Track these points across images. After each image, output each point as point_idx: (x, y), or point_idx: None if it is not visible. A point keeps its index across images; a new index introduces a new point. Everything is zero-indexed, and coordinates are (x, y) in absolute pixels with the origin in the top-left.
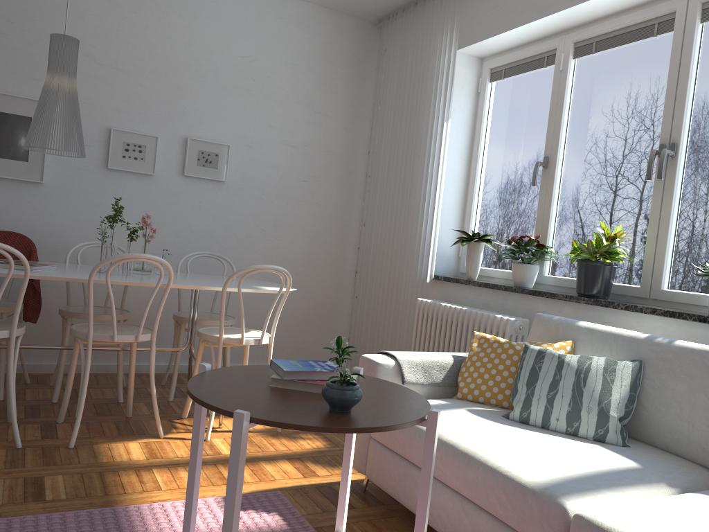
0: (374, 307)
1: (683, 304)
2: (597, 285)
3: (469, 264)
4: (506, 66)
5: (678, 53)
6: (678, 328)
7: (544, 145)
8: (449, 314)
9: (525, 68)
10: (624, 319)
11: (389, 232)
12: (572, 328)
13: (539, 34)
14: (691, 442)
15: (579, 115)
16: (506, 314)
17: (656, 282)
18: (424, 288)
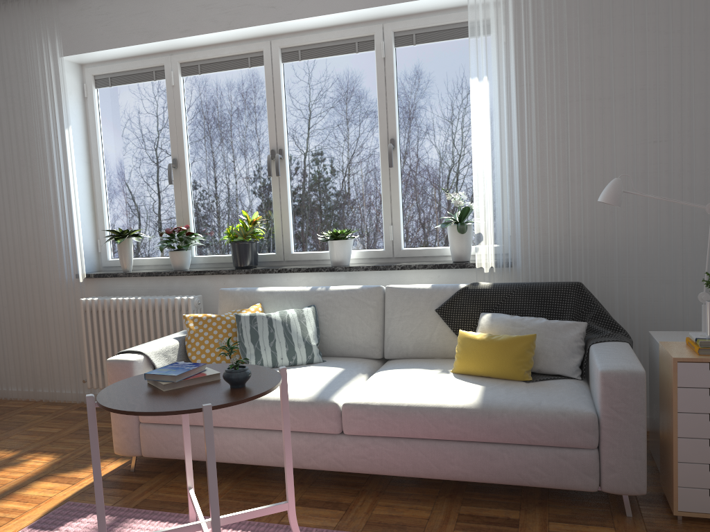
0: (11, 319)
1: (308, 261)
2: (250, 258)
3: (124, 258)
4: (112, 75)
5: (271, 83)
6: (316, 278)
7: (168, 148)
8: (124, 306)
9: (134, 79)
10: (277, 279)
11: (14, 240)
12: (255, 294)
13: (145, 52)
14: (356, 346)
15: (197, 124)
16: (180, 295)
17: (287, 249)
18: (77, 288)
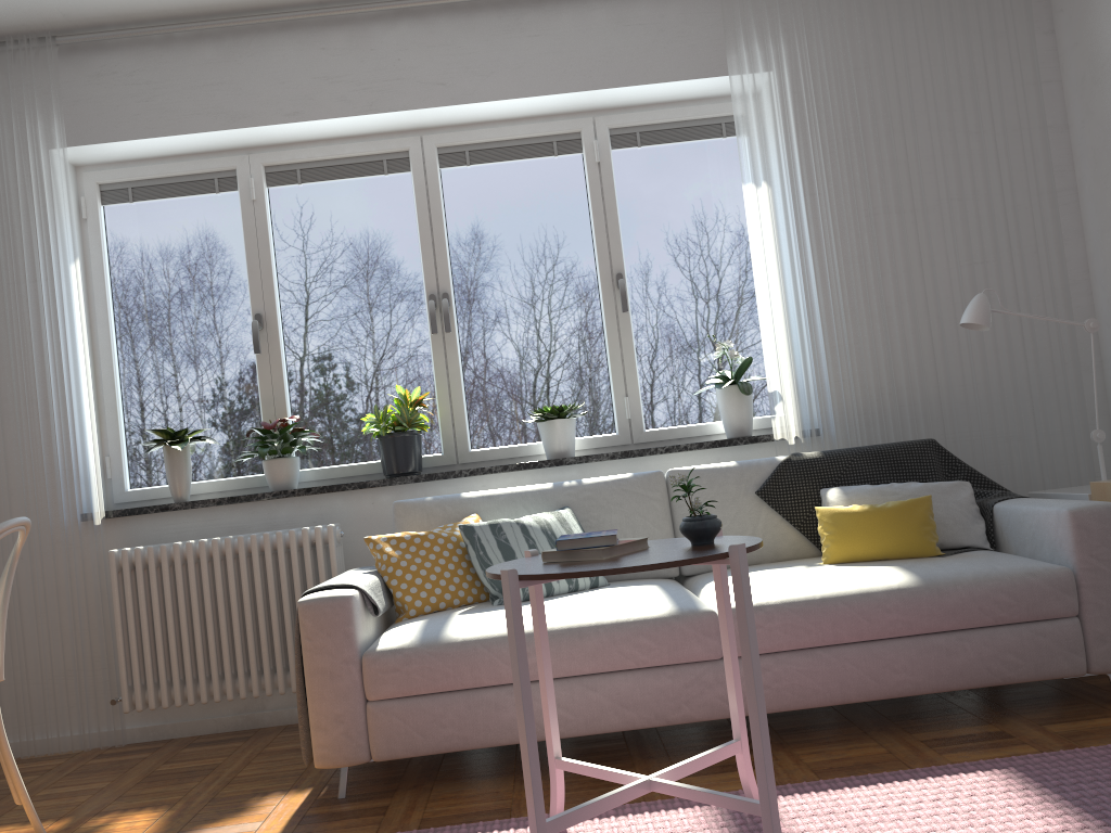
0: None
1: (497, 461)
2: (416, 458)
3: (180, 478)
4: (135, 184)
5: (424, 197)
6: (531, 479)
7: (243, 299)
8: (202, 554)
9: (178, 191)
10: (466, 487)
11: None
12: (462, 502)
13: (206, 147)
14: None
15: (295, 259)
16: (300, 527)
17: (462, 445)
18: (89, 537)
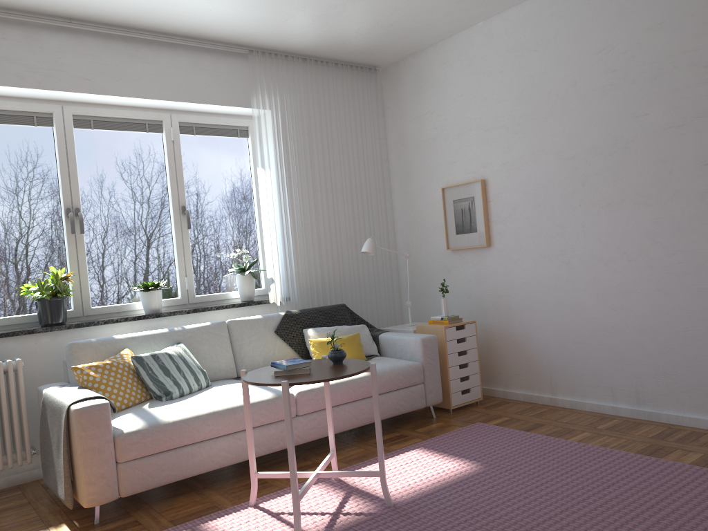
0: None
1: (108, 314)
2: (65, 313)
3: None
4: None
5: (64, 145)
6: (140, 325)
7: None
8: None
9: None
10: (100, 331)
11: None
12: (117, 341)
13: None
14: (221, 370)
15: None
16: None
17: (86, 304)
18: None
